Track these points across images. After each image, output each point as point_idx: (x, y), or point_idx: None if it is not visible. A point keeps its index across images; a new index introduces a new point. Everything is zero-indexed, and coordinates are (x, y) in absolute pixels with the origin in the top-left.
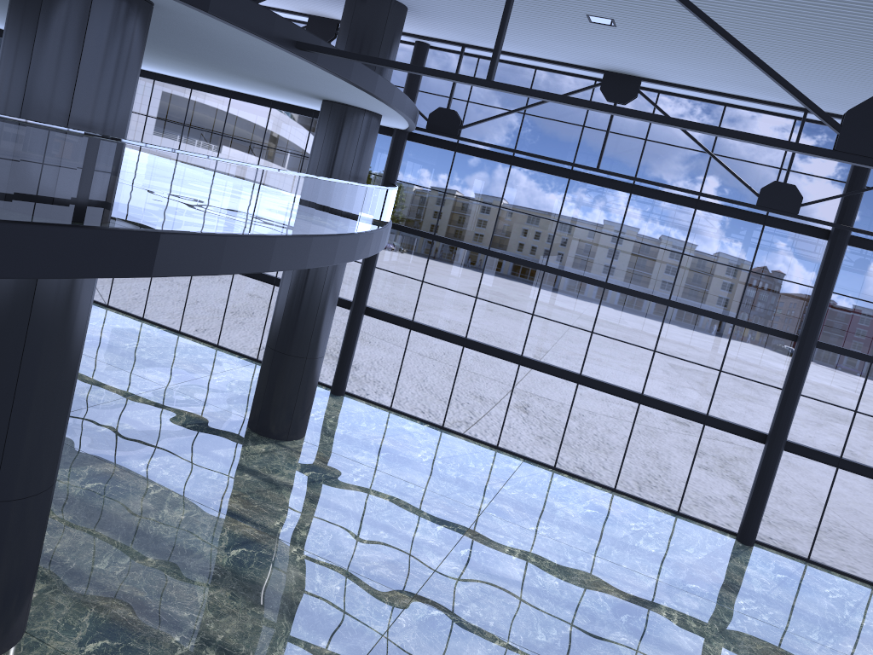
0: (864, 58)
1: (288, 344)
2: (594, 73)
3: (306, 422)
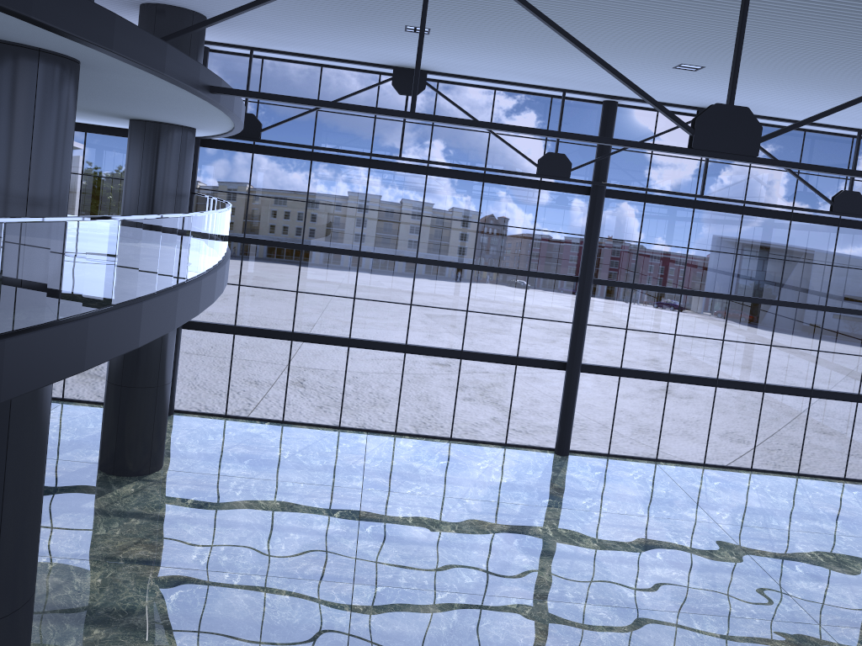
0: (632, 55)
1: (136, 377)
2: (381, 68)
3: (164, 450)
